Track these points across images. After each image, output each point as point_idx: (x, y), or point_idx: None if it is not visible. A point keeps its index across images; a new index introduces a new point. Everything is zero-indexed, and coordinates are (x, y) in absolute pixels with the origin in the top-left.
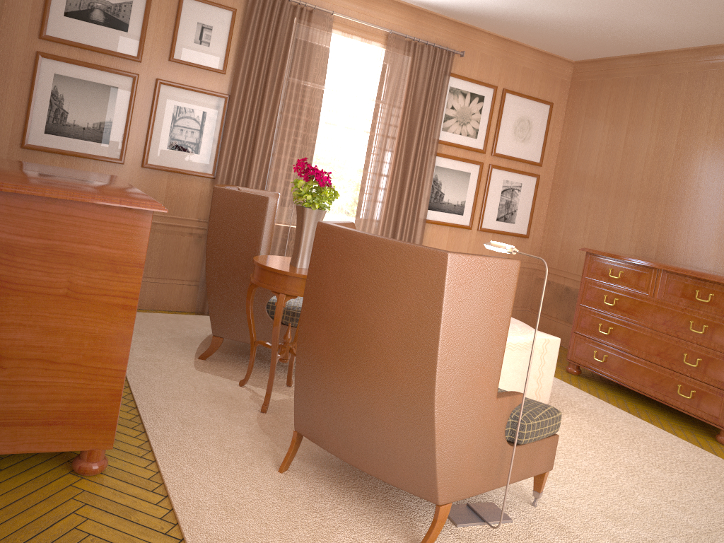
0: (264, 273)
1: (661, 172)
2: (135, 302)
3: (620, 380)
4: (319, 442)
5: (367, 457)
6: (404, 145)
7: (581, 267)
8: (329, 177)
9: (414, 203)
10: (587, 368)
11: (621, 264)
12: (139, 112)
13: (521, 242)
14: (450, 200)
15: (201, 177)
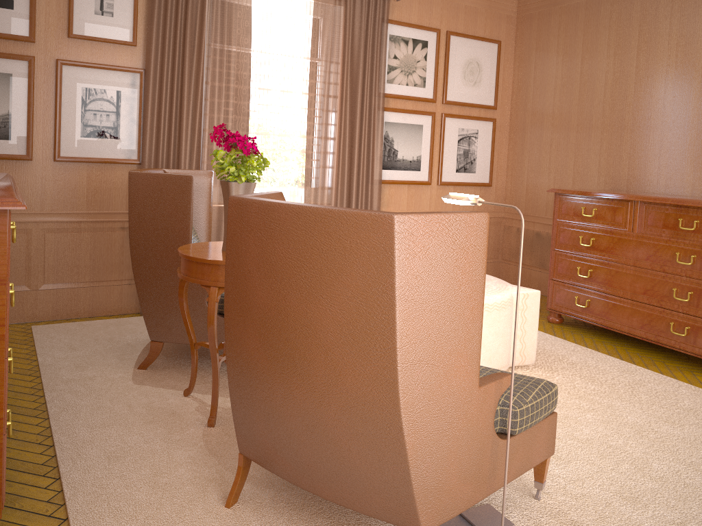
0: (190, 265)
1: (623, 98)
2: (2, 329)
3: (606, 324)
4: (269, 466)
5: (327, 482)
6: (348, 103)
7: (550, 209)
8: (254, 142)
9: (367, 164)
10: (570, 316)
11: (594, 201)
12: (42, 100)
13: (484, 191)
14: (405, 156)
15: (125, 164)
